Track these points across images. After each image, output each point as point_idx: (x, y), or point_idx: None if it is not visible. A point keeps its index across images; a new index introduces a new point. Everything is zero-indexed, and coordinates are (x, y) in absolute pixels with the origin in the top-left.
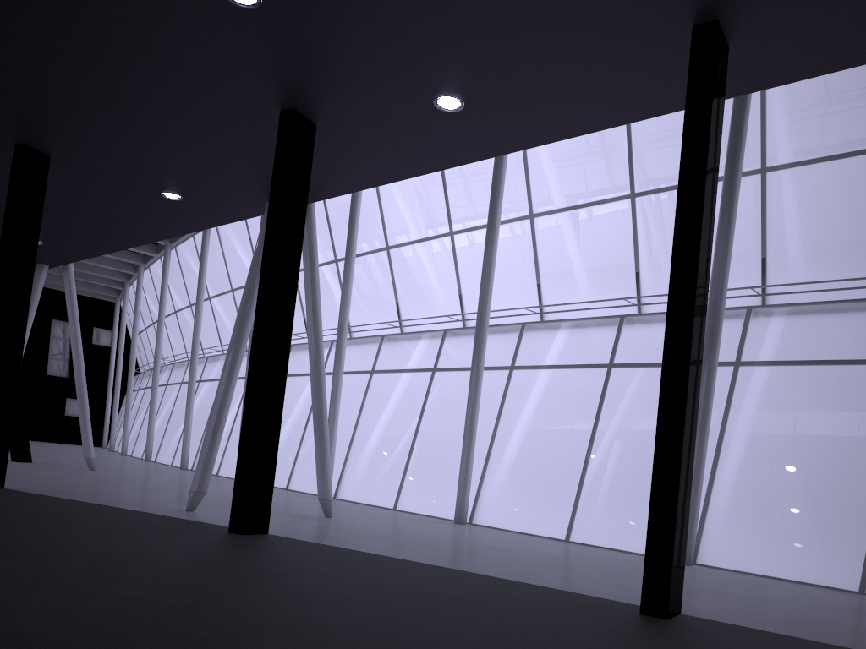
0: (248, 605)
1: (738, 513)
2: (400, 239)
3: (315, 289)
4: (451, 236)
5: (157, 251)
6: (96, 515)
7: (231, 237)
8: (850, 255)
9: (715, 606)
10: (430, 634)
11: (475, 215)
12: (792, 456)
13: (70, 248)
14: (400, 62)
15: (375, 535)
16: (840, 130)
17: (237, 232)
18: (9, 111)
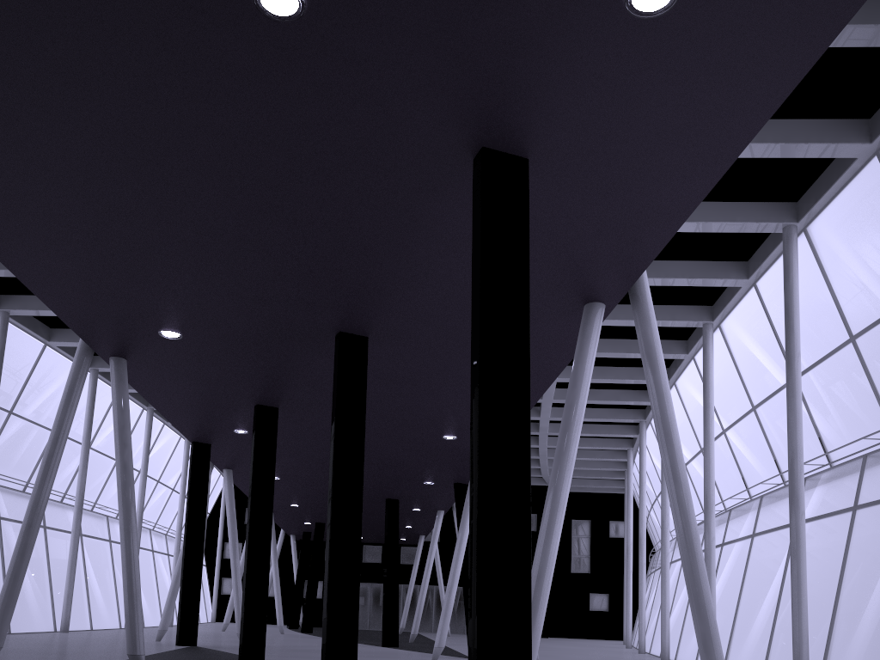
0: None
1: None
2: None
3: (662, 397)
4: None
5: (638, 431)
6: None
7: None
8: None
9: None
10: None
11: None
12: None
13: None
14: None
15: None
16: None
17: None
18: (298, 300)
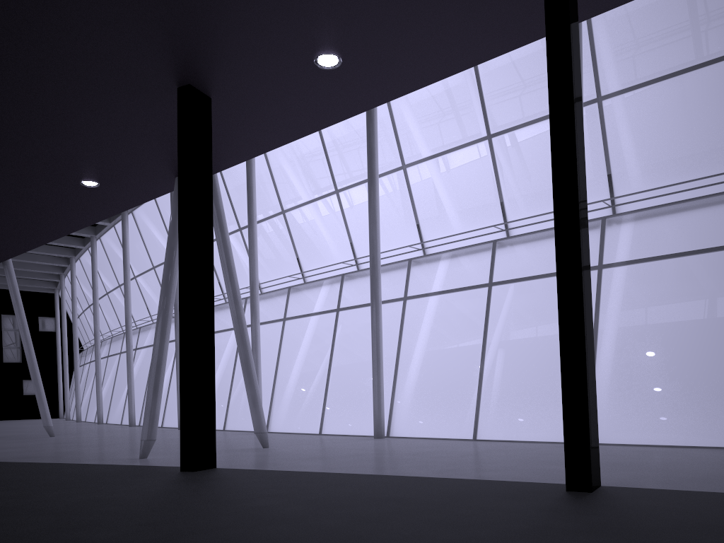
0: (212, 532)
1: (611, 397)
2: (292, 205)
3: (228, 249)
4: (336, 193)
5: (85, 243)
6: (59, 473)
7: (146, 223)
8: (672, 169)
9: (625, 475)
10: (389, 535)
11: (354, 176)
12: (648, 344)
13: (7, 244)
14: (281, 26)
15: (310, 456)
16: (649, 66)
17: (151, 219)
18: None
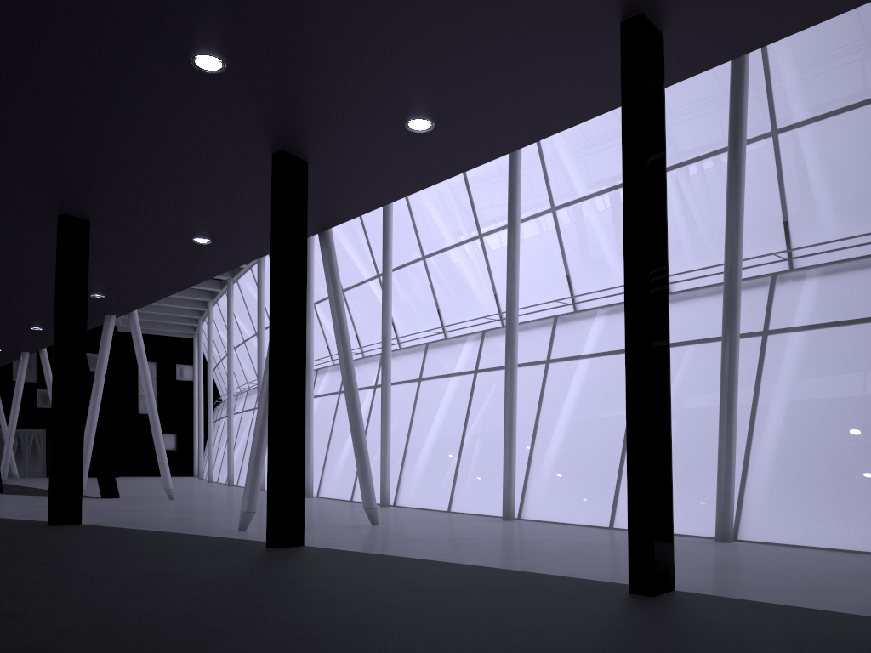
0: (242, 610)
1: (805, 483)
2: (440, 246)
3: (340, 310)
4: (480, 238)
5: (222, 286)
6: (152, 542)
7: None
8: None
9: (720, 580)
10: (398, 624)
11: None
12: (859, 419)
13: (129, 297)
14: (363, 97)
15: (410, 538)
16: None
17: None
18: (46, 189)
